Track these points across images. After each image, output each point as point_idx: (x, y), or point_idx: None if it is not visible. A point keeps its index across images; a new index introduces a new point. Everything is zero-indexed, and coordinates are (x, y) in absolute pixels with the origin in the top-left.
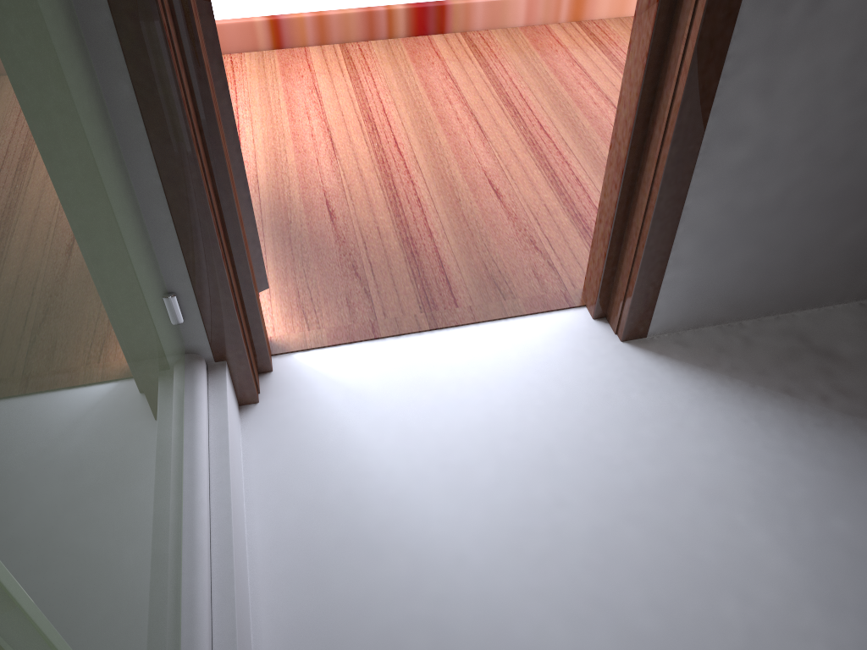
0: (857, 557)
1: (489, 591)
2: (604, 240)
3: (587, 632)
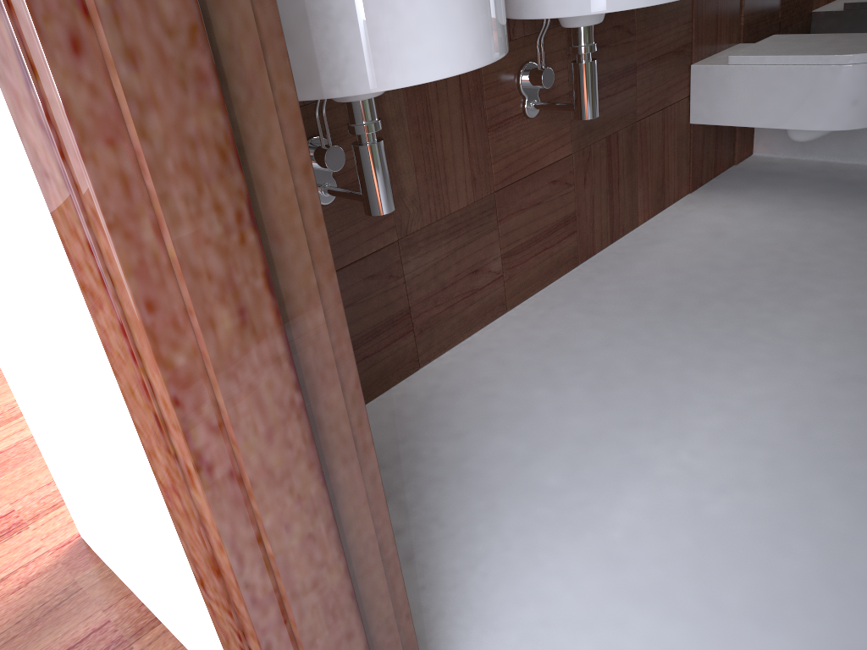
0: (577, 464)
1: None
2: None
3: None
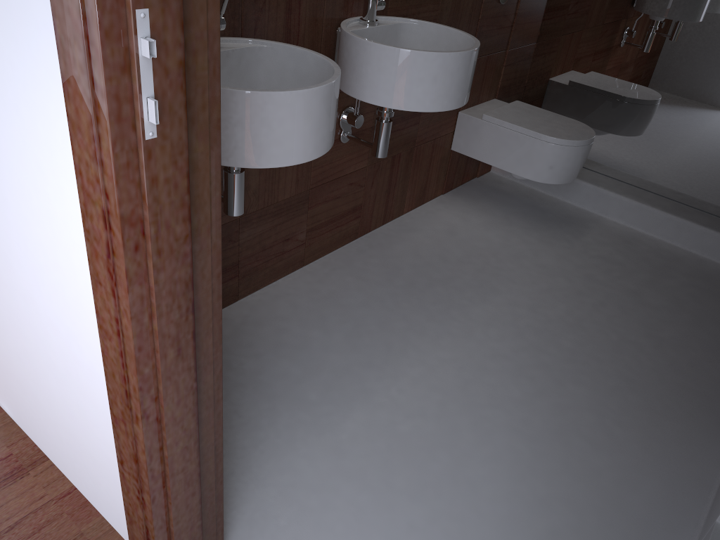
0: (329, 387)
1: (498, 534)
2: (194, 539)
3: (473, 479)
